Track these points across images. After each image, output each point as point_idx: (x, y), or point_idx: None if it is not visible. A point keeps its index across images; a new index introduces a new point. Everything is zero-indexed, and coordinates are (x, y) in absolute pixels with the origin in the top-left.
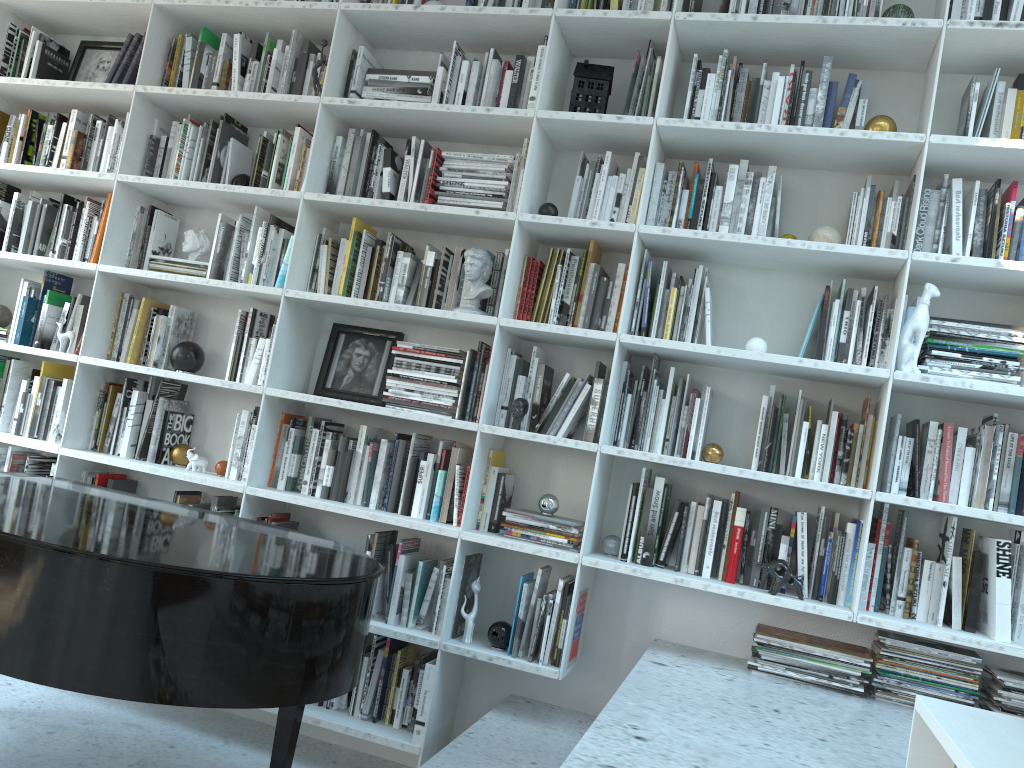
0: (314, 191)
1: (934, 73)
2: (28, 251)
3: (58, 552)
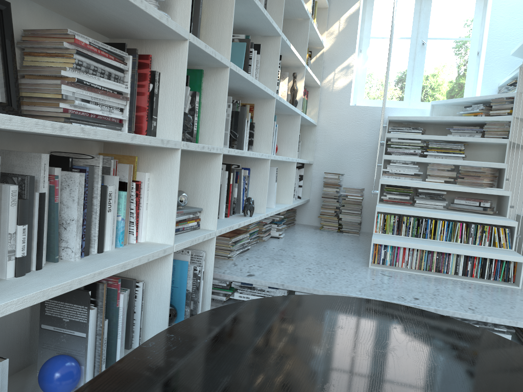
0: None
1: None
2: None
3: None
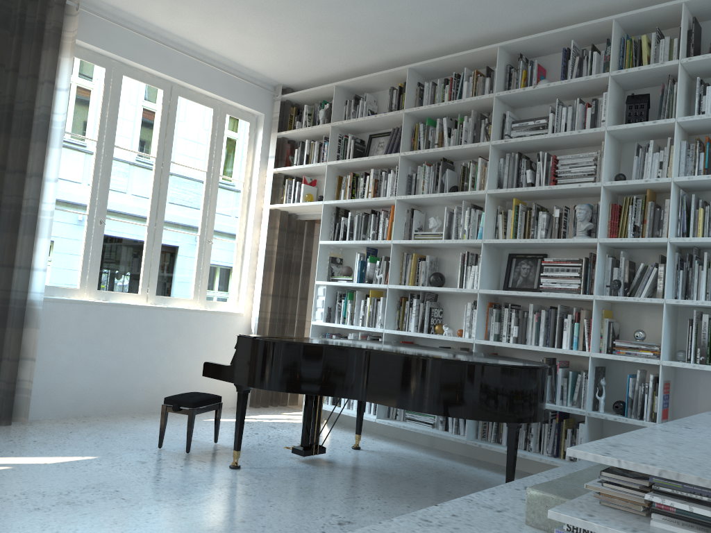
0: (491, 188)
1: None
2: (358, 239)
3: (412, 357)
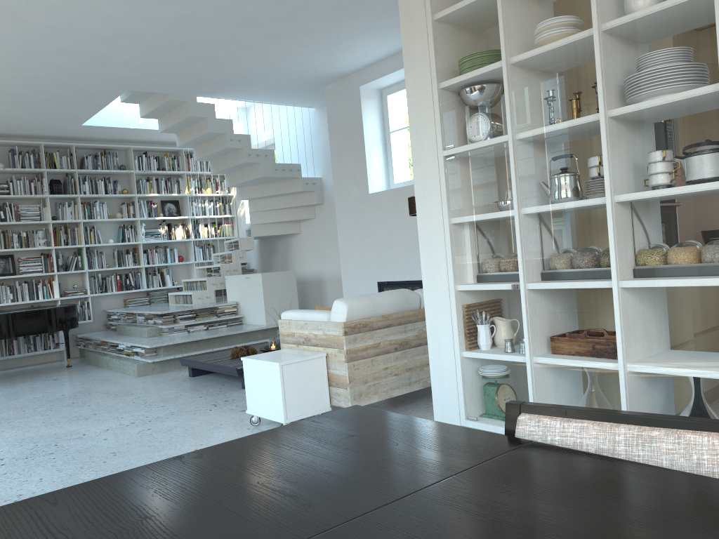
0: None
1: (134, 181)
2: None
3: (41, 310)
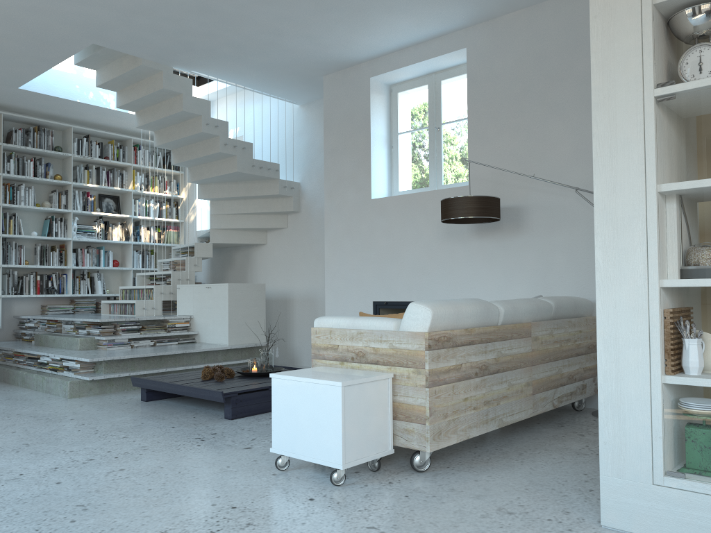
0: None
1: (71, 166)
2: None
3: None
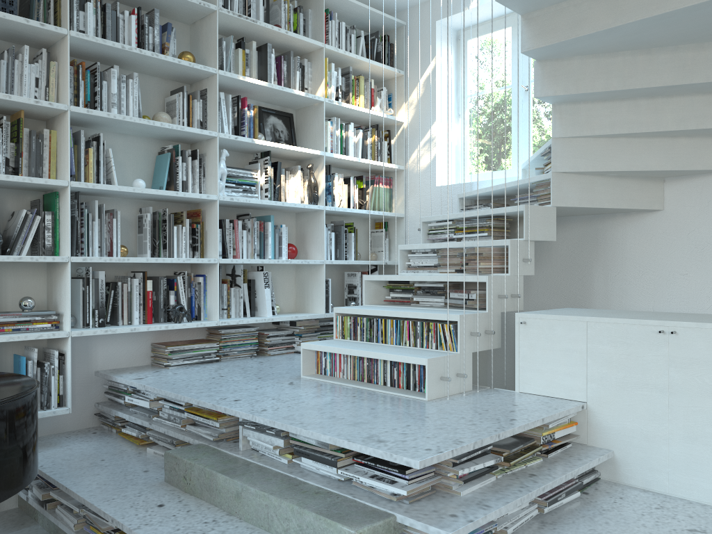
0: None
1: (213, 34)
2: None
3: None
